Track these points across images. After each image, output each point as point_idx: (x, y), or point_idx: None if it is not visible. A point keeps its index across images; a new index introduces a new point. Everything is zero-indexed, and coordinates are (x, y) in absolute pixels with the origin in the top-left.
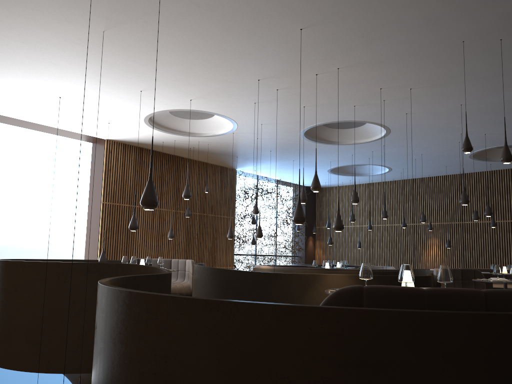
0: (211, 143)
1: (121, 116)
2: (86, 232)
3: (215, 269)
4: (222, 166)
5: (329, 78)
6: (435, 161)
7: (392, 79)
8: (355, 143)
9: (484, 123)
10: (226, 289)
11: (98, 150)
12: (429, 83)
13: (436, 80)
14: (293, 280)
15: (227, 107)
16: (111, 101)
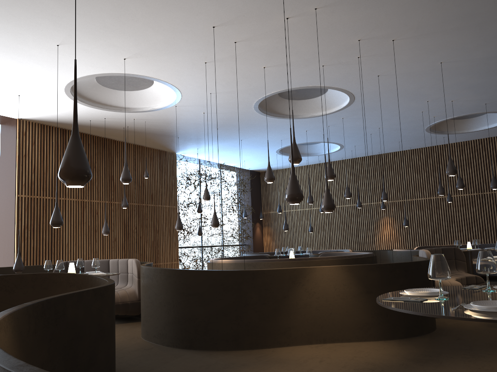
0: (149, 120)
1: (34, 85)
2: None
3: (171, 271)
4: (161, 149)
5: (302, 24)
6: (390, 136)
7: (376, 25)
8: (312, 116)
9: (456, 87)
10: (188, 296)
11: (8, 132)
12: (416, 31)
13: (426, 27)
14: (274, 278)
15: (170, 70)
16: (18, 61)
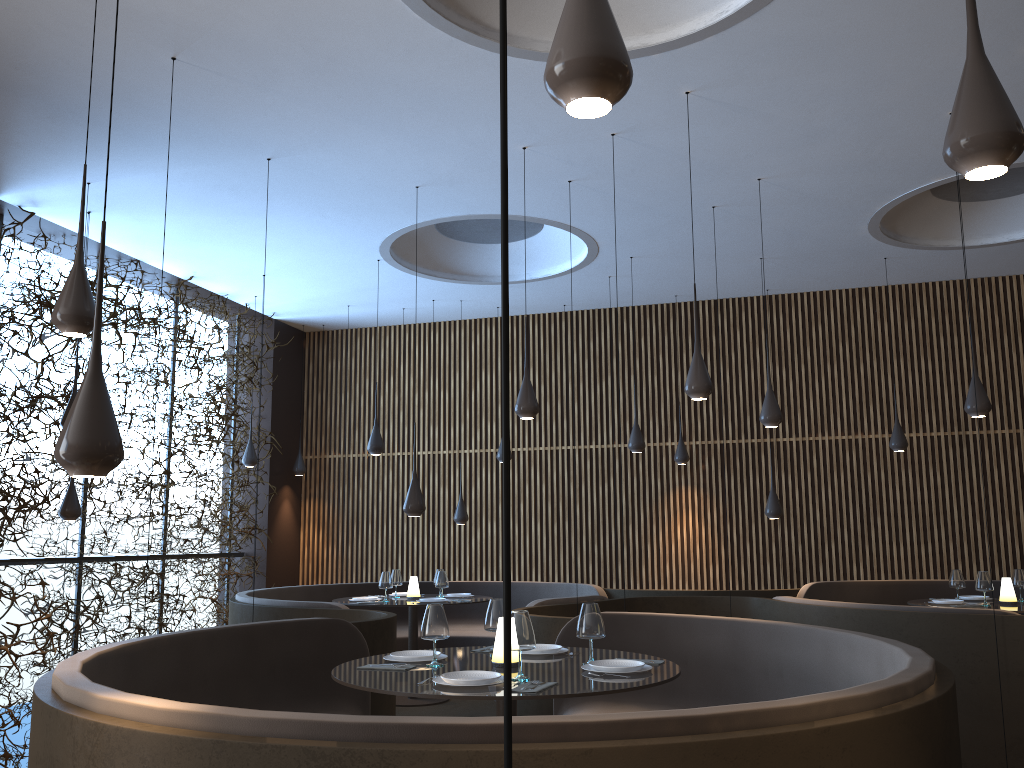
0: None
1: None
2: None
3: None
4: None
5: None
6: (757, 228)
7: None
8: None
9: None
10: None
11: None
12: None
13: None
14: None
15: None
16: None
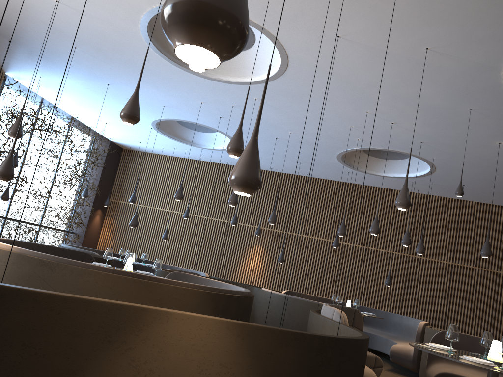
0: None
1: None
2: None
3: None
4: None
5: None
6: (295, 150)
7: None
8: (219, 79)
9: (412, 102)
10: None
11: None
12: None
13: None
14: (60, 319)
15: None
16: None
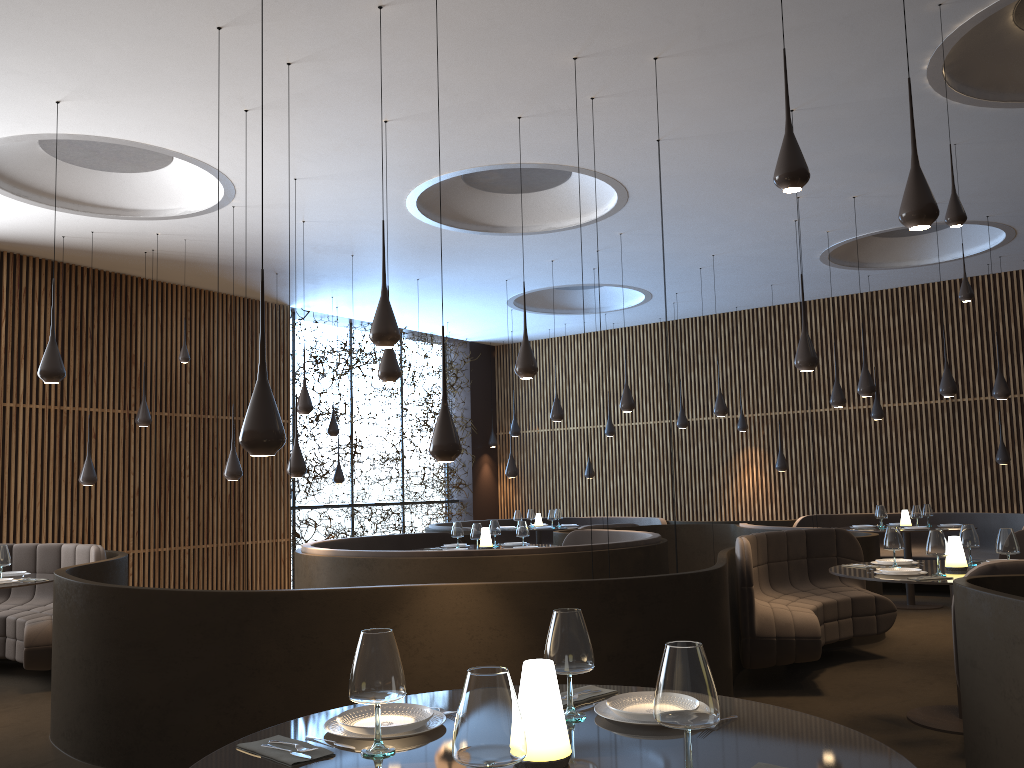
0: (193, 237)
1: None
2: None
3: (94, 589)
4: (254, 298)
5: (422, 20)
6: (745, 273)
7: (599, 24)
8: (551, 229)
9: (852, 166)
10: (126, 649)
11: None
12: (703, 38)
13: (720, 27)
14: (326, 610)
15: (176, 127)
16: None
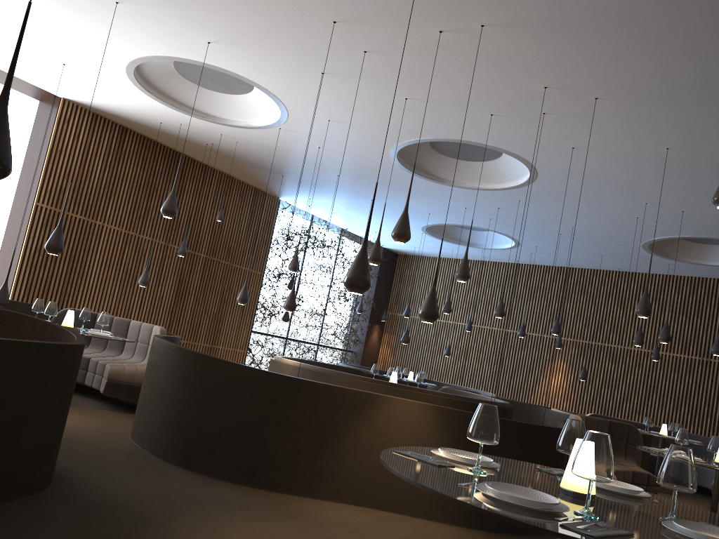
0: (242, 141)
1: (85, 54)
2: (1, 249)
3: (187, 352)
4: (258, 188)
5: (462, 45)
6: (588, 244)
7: (571, 70)
8: (475, 187)
9: (690, 191)
10: (200, 393)
11: (46, 114)
12: (632, 93)
13: (646, 89)
14: (328, 398)
15: (273, 73)
16: (63, 15)
